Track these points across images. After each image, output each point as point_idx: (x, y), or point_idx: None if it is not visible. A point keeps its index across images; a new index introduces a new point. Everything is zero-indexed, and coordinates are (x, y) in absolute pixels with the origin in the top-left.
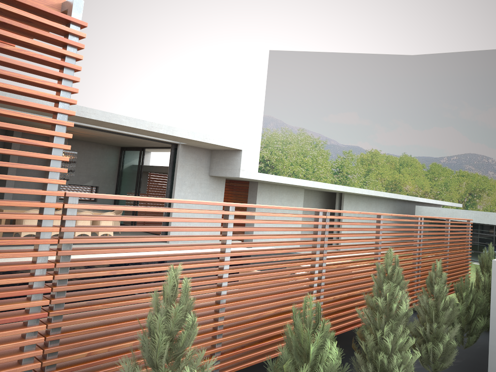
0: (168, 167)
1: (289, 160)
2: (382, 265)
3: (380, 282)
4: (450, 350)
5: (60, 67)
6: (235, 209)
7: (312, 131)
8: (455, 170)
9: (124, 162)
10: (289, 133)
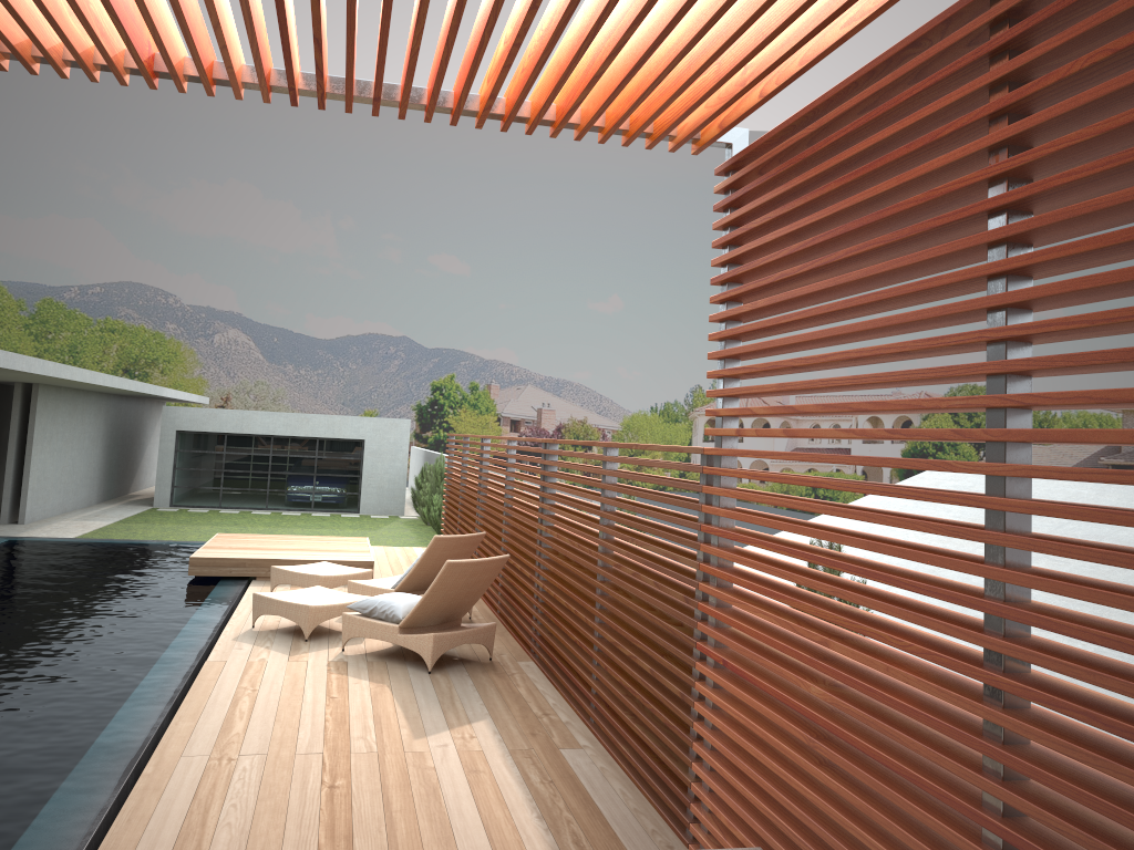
0: None
1: None
2: None
3: None
4: None
5: (736, 244)
6: None
7: None
8: (97, 318)
9: None
10: None
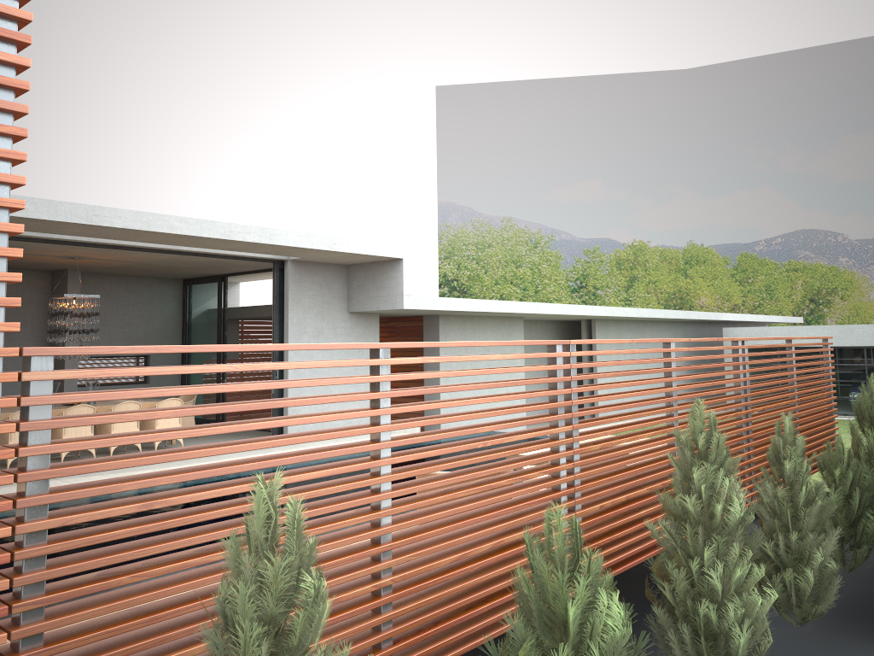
0: (272, 304)
1: (491, 276)
2: (686, 433)
3: (687, 465)
4: (828, 580)
5: None
6: (402, 369)
7: (526, 220)
8: (782, 262)
9: (192, 306)
10: (486, 229)
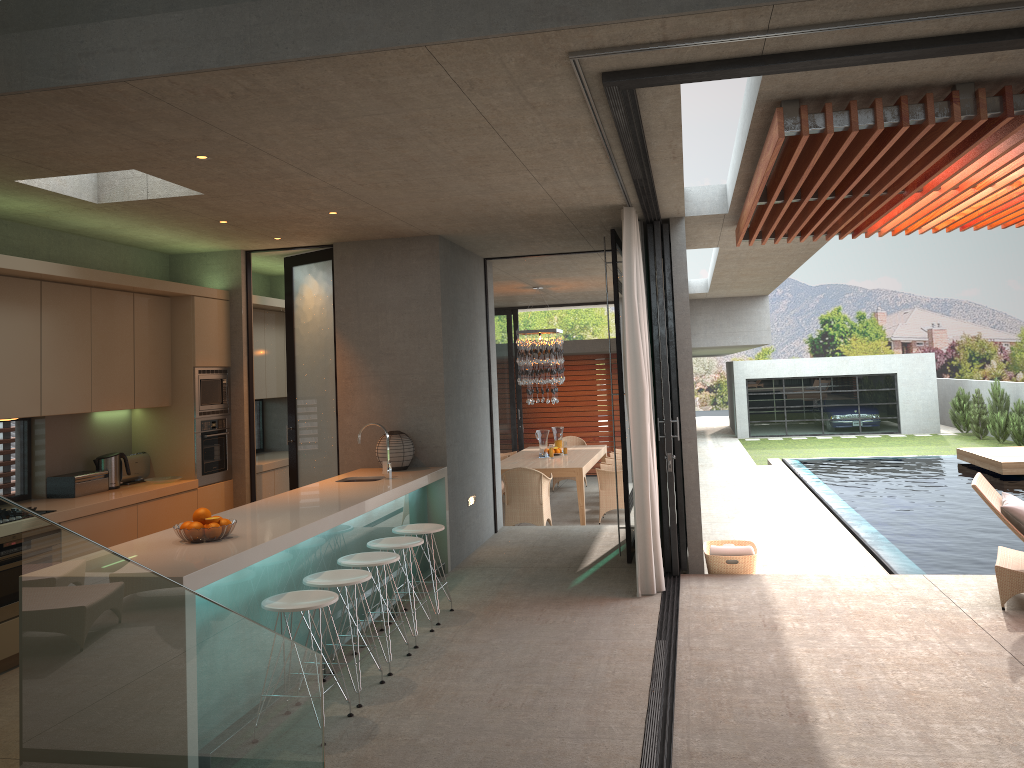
0: None
1: None
2: None
3: None
4: None
5: None
6: None
7: None
8: None
9: None
10: None
